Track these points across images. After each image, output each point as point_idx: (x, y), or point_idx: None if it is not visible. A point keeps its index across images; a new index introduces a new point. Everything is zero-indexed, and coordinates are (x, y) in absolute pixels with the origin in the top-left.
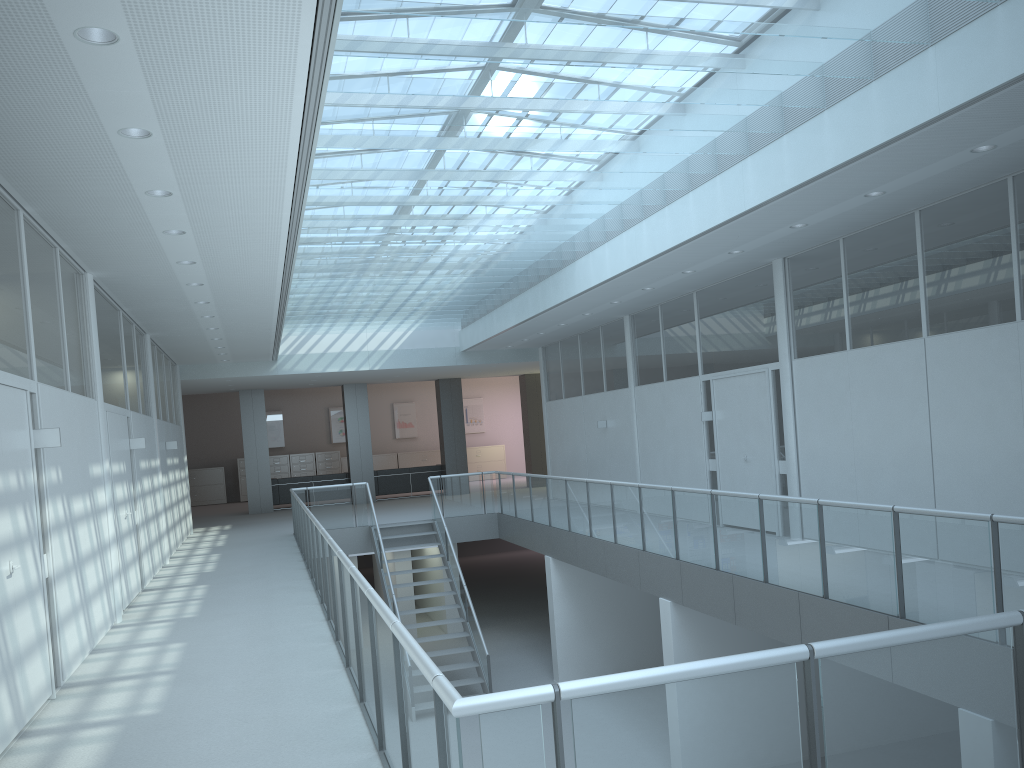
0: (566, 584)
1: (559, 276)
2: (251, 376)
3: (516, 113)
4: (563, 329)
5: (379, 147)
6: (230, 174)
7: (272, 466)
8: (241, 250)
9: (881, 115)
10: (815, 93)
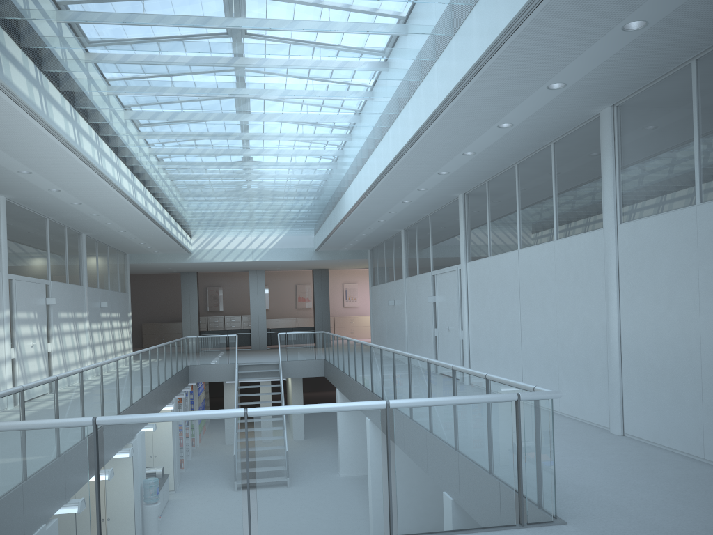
0: None
1: (340, 202)
2: (175, 263)
3: (212, 102)
4: (369, 238)
5: (137, 122)
6: (18, 139)
7: (213, 323)
8: (80, 183)
9: (423, 104)
10: (402, 89)
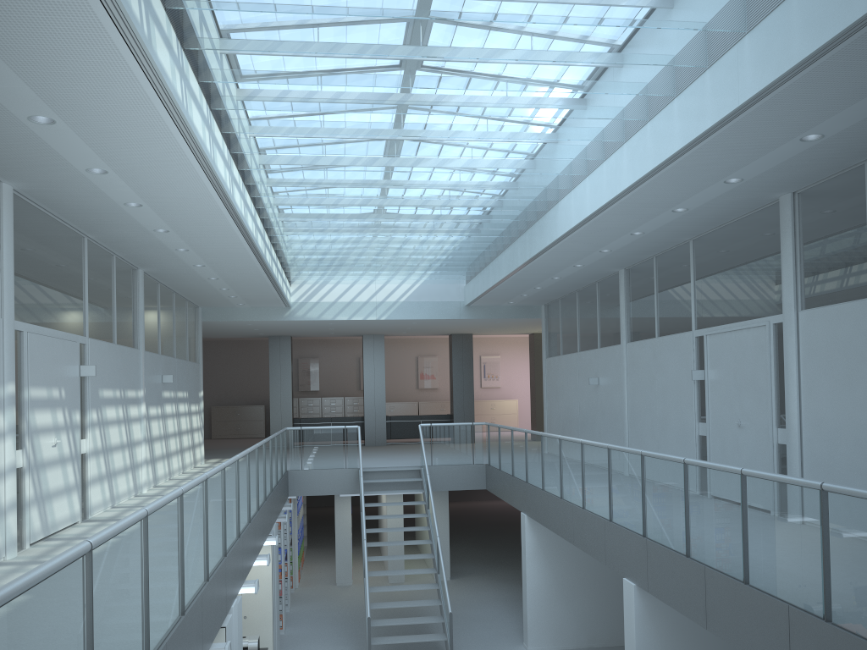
0: (541, 544)
1: (544, 220)
2: (266, 320)
3: None
4: (559, 284)
5: (263, 10)
6: (19, 7)
7: (306, 407)
8: (143, 154)
9: None
10: None
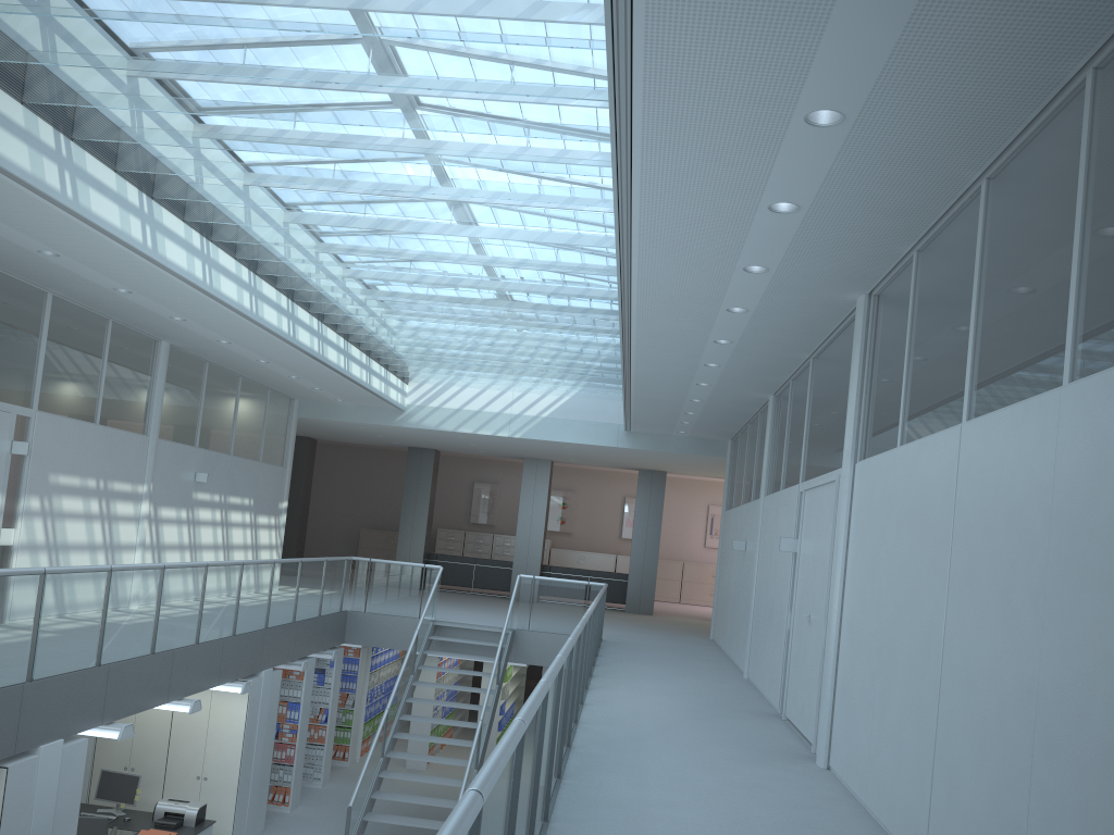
0: None
1: None
2: (374, 424)
3: None
4: (712, 410)
5: None
6: None
7: (473, 543)
8: None
9: None
10: None
